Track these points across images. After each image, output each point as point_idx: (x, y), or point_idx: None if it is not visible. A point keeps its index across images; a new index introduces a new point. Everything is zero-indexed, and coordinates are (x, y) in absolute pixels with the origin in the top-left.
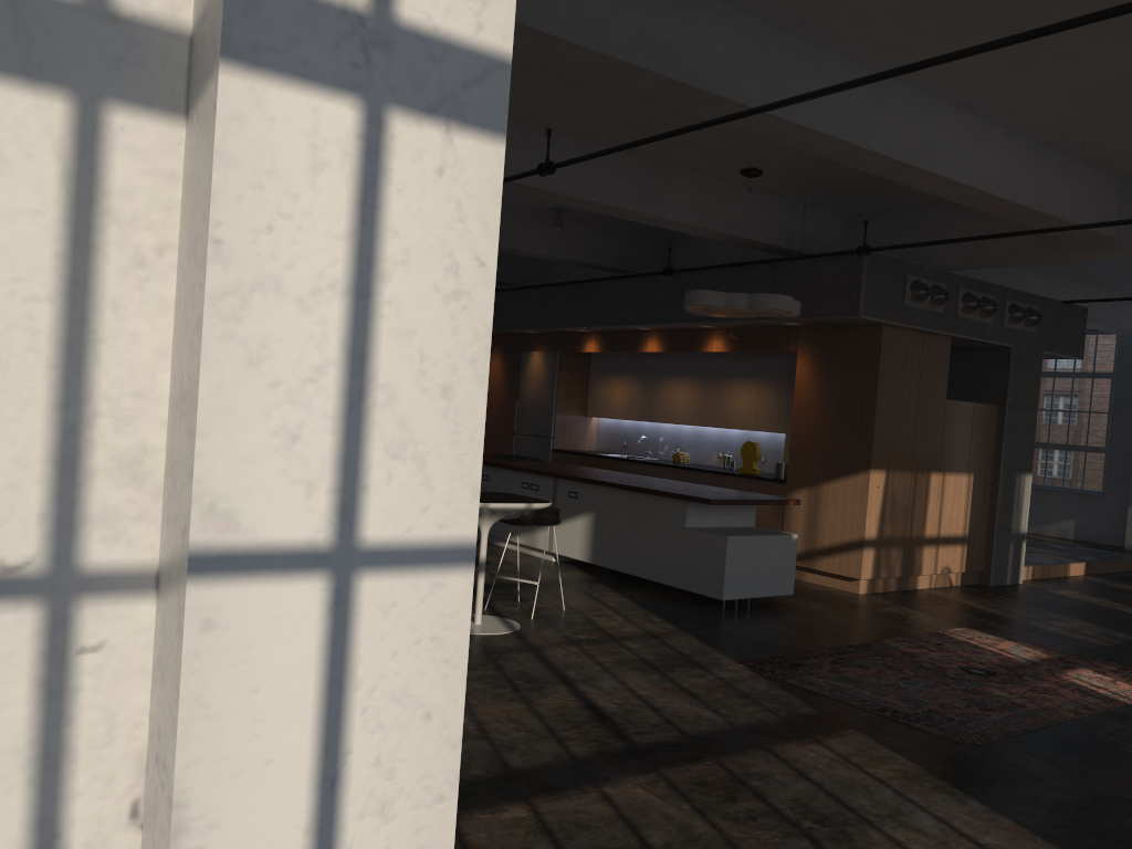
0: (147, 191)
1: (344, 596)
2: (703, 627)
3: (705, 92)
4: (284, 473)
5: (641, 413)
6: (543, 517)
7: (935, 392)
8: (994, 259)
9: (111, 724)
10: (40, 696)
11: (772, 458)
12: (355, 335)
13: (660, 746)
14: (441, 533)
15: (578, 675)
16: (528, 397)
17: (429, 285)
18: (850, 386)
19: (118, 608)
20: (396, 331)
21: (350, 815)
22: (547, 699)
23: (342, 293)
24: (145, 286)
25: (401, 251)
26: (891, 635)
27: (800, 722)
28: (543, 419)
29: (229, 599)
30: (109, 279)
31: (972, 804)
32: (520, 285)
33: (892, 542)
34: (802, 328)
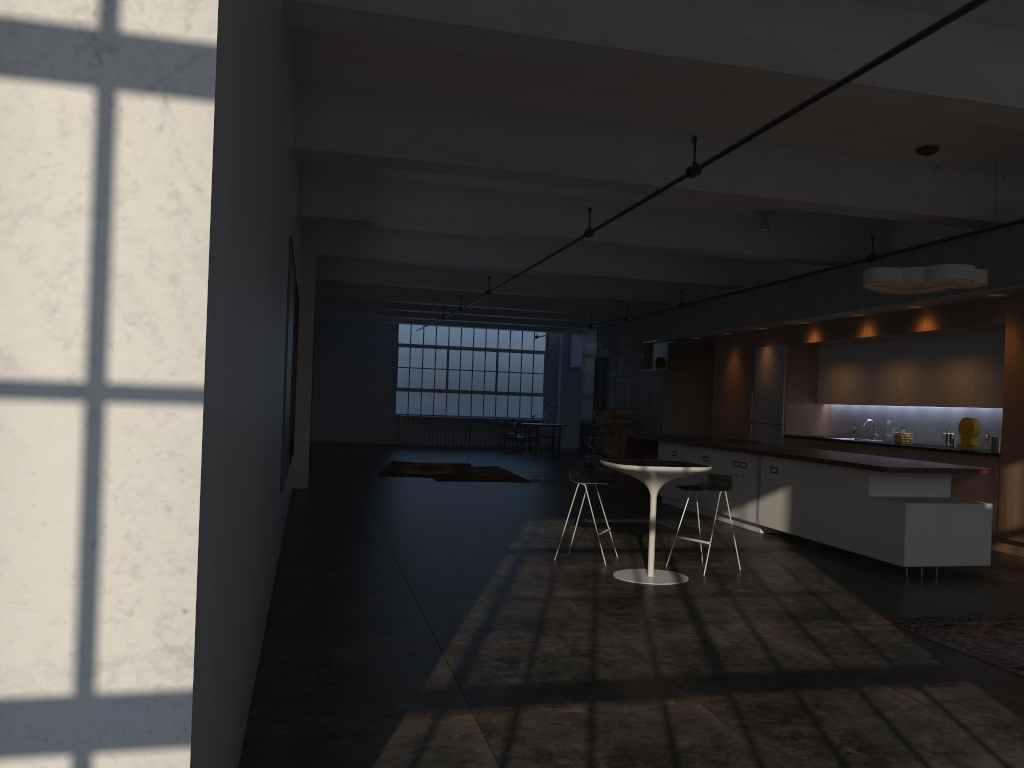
0: None
1: (96, 417)
2: (873, 589)
3: (796, 75)
4: (48, 333)
5: (866, 398)
6: (718, 484)
7: None
8: None
9: None
10: None
11: (995, 434)
12: (98, 242)
13: (747, 676)
14: (173, 379)
15: (712, 619)
16: (762, 388)
17: (155, 206)
18: None
19: None
20: (129, 238)
21: (108, 570)
22: (669, 633)
23: (86, 214)
24: None
25: (132, 184)
26: None
27: (913, 671)
28: (774, 408)
29: (11, 413)
30: None
31: None
32: (747, 287)
33: None
34: (1008, 299)
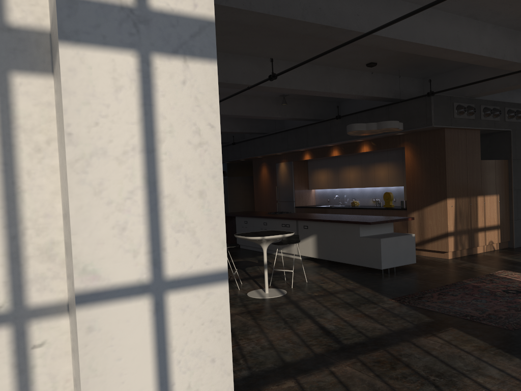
0: (37, 113)
1: (160, 305)
2: (373, 283)
3: (341, 29)
4: (120, 247)
5: (334, 185)
6: (291, 240)
7: (475, 157)
8: (496, 89)
9: (53, 382)
10: (15, 372)
11: (398, 198)
12: (149, 172)
13: (356, 345)
14: (208, 267)
15: (315, 313)
16: (281, 184)
17: (185, 141)
18: (432, 159)
19: (50, 323)
20: (170, 167)
21: None
22: (301, 326)
23: (139, 151)
24: (42, 161)
25: (168, 126)
26: (466, 277)
27: (425, 326)
28: (289, 193)
29: (99, 315)
30: (24, 160)
31: (516, 360)
32: (271, 133)
33: (462, 232)
34: (405, 135)
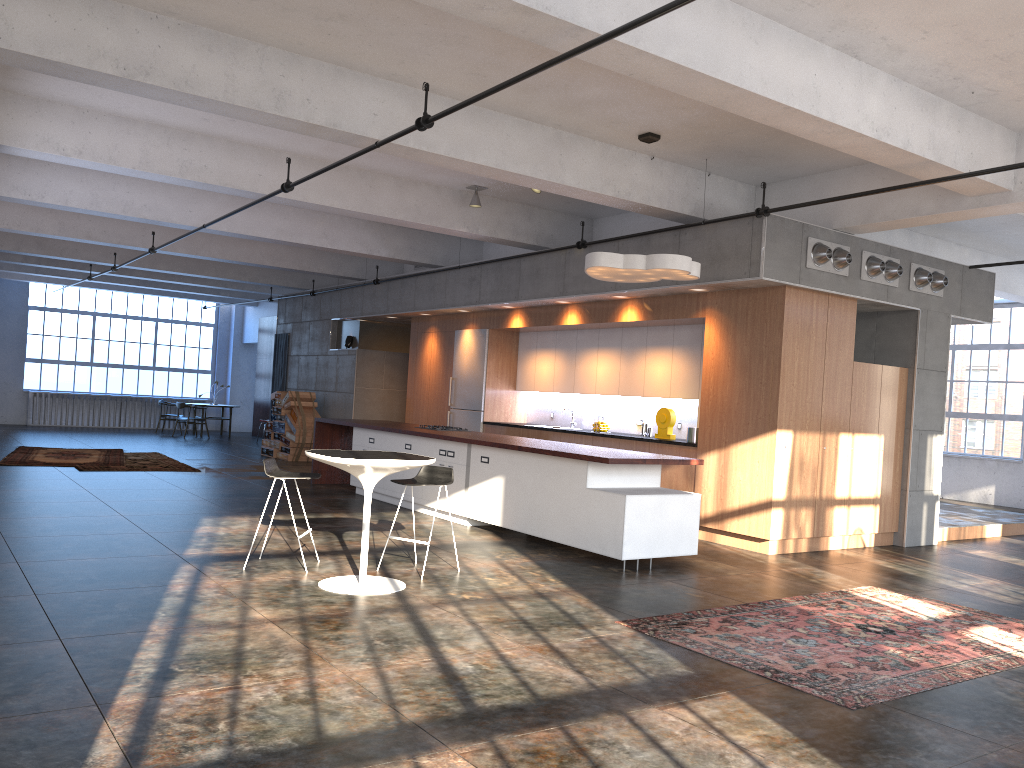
0: None
1: None
2: (597, 586)
3: (560, 20)
4: None
5: (565, 385)
6: (437, 478)
7: (842, 354)
8: (894, 218)
9: None
10: None
11: (687, 424)
12: None
13: (504, 710)
14: None
15: (445, 635)
16: (461, 373)
17: None
18: (756, 348)
19: None
20: None
21: None
22: (400, 660)
23: None
24: None
25: None
26: (792, 593)
27: (670, 683)
28: (474, 393)
29: None
30: None
31: None
32: (450, 266)
33: (801, 502)
34: (709, 294)
